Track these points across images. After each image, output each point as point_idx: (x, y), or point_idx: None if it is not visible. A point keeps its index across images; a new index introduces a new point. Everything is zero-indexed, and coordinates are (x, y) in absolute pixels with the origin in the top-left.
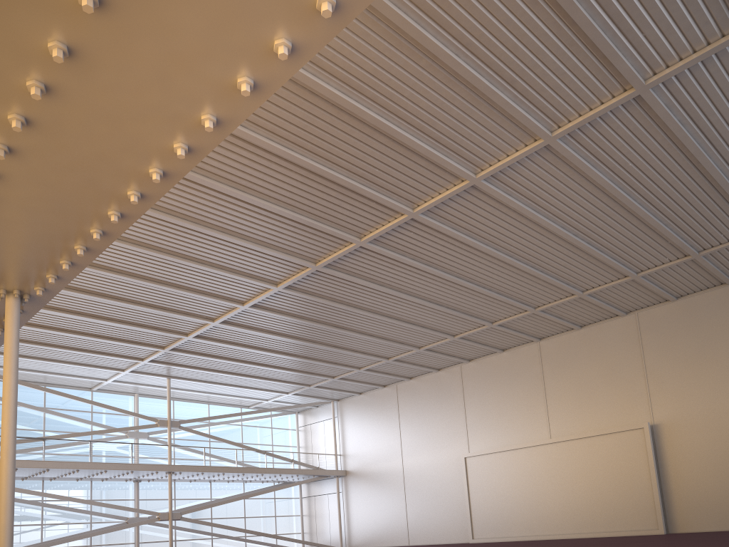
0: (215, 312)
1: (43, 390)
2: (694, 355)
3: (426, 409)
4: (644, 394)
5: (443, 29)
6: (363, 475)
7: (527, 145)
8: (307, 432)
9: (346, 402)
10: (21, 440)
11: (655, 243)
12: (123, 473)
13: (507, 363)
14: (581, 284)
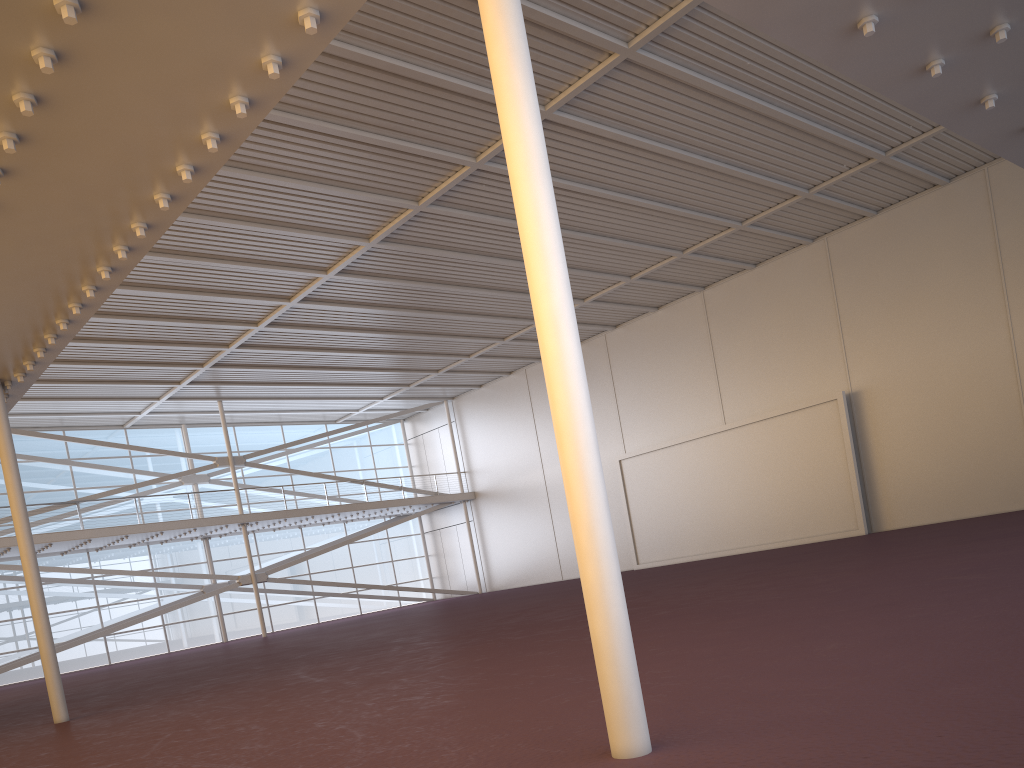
0: (256, 314)
1: (62, 440)
2: (900, 291)
3: None
4: (839, 352)
5: None
6: (496, 496)
7: (601, 62)
8: (419, 446)
9: (463, 400)
10: (48, 507)
11: (820, 150)
12: (185, 533)
13: (665, 326)
14: (737, 213)
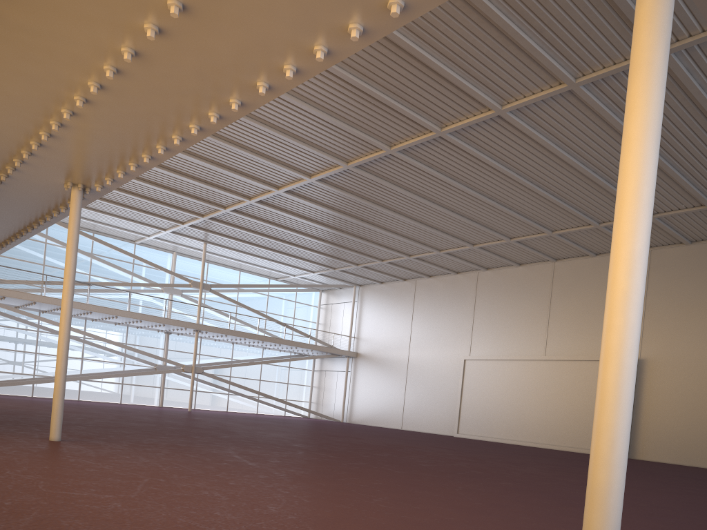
0: (252, 192)
1: (92, 239)
2: (692, 300)
3: (439, 309)
4: None
5: None
6: (371, 359)
7: (552, 87)
8: (327, 311)
9: (367, 289)
10: None
11: (672, 189)
12: (156, 325)
13: (521, 278)
14: (598, 216)
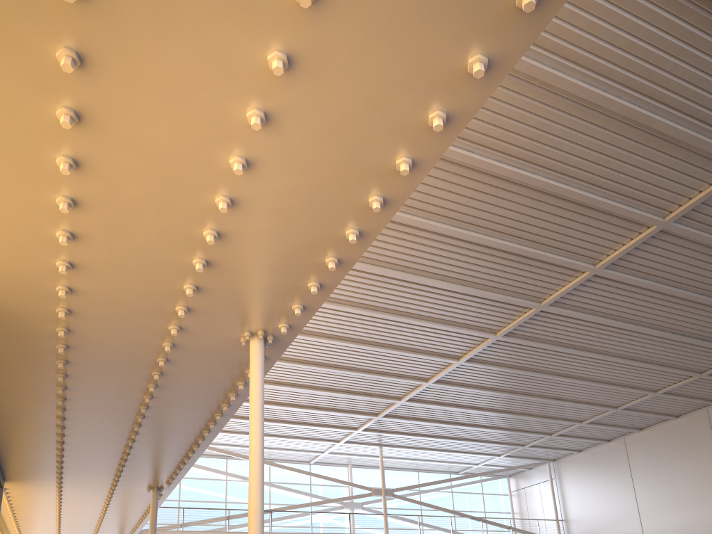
0: (429, 371)
1: (269, 464)
2: None
3: (666, 463)
4: None
5: None
6: None
7: None
8: (520, 497)
9: (563, 462)
10: None
11: None
12: None
13: None
14: None
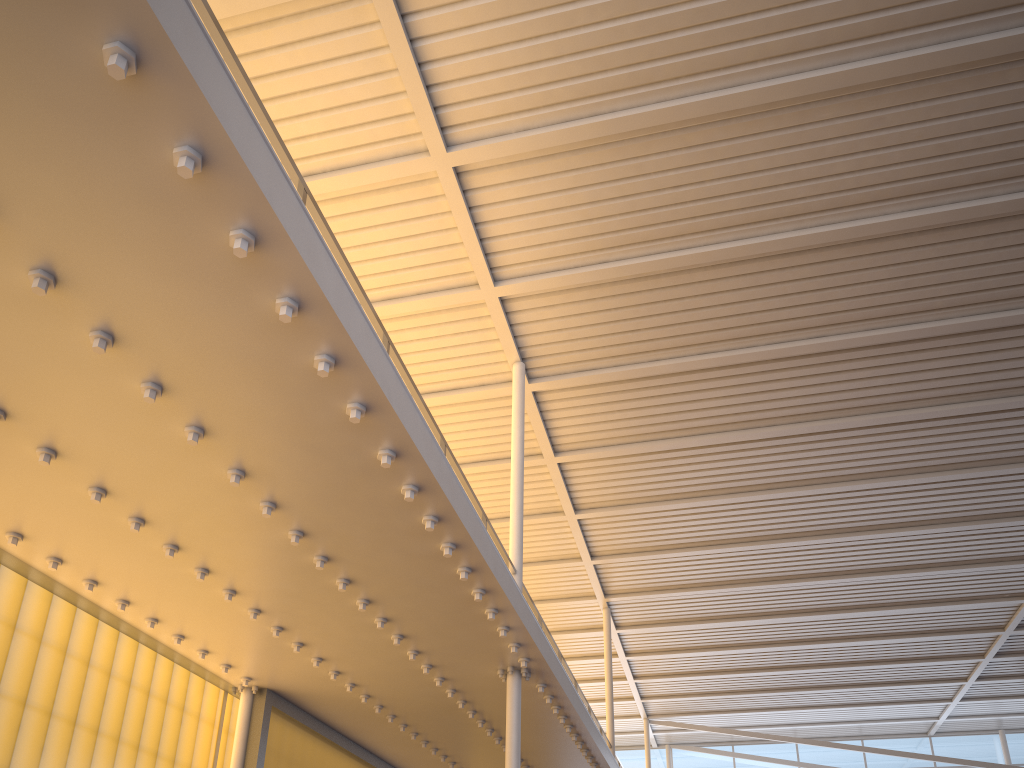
0: (1018, 583)
1: (841, 748)
2: None
3: None
4: None
5: (1002, 8)
6: None
7: None
8: None
9: None
10: None
11: None
12: None
13: None
14: None
